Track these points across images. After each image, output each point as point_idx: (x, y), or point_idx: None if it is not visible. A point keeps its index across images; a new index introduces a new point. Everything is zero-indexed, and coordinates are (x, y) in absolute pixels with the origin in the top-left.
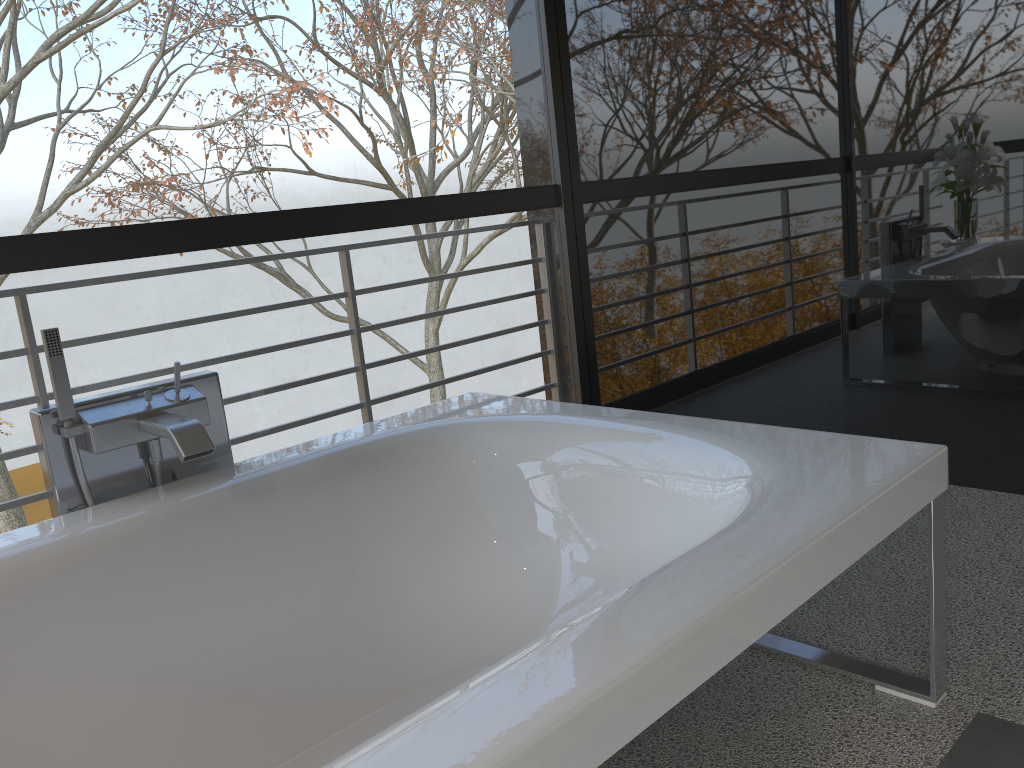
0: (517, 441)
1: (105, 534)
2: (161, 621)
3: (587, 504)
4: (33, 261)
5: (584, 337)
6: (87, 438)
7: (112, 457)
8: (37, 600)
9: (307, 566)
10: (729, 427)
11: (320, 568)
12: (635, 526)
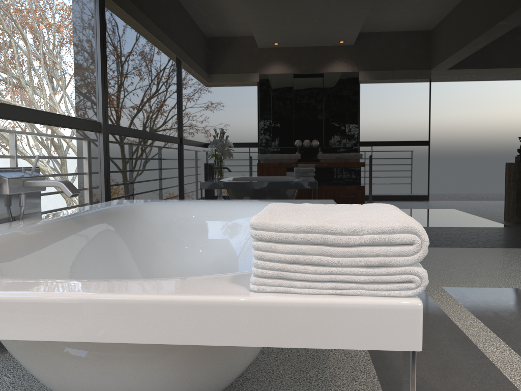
0: (170, 210)
1: (37, 230)
2: (66, 275)
3: (206, 233)
4: None
5: (107, 196)
6: (1, 186)
7: (2, 201)
8: (23, 256)
9: (104, 259)
10: (260, 200)
11: (108, 260)
12: (232, 237)
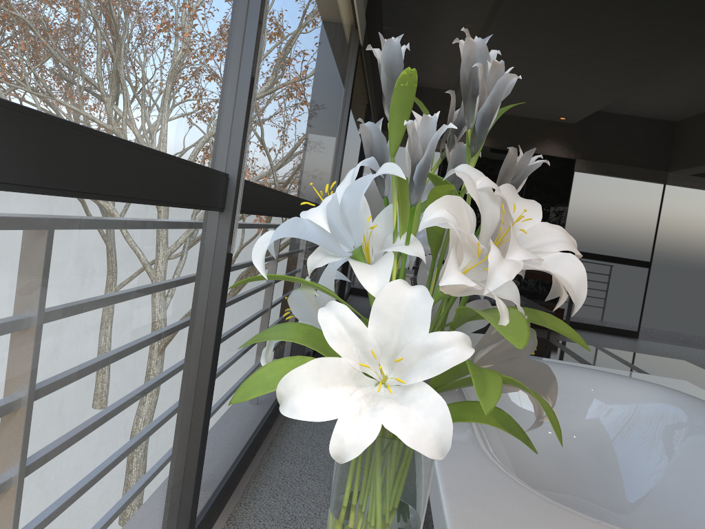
0: None
1: None
2: None
3: None
4: (270, 209)
5: None
6: None
7: None
8: None
9: None
10: (599, 368)
11: None
12: (572, 414)
